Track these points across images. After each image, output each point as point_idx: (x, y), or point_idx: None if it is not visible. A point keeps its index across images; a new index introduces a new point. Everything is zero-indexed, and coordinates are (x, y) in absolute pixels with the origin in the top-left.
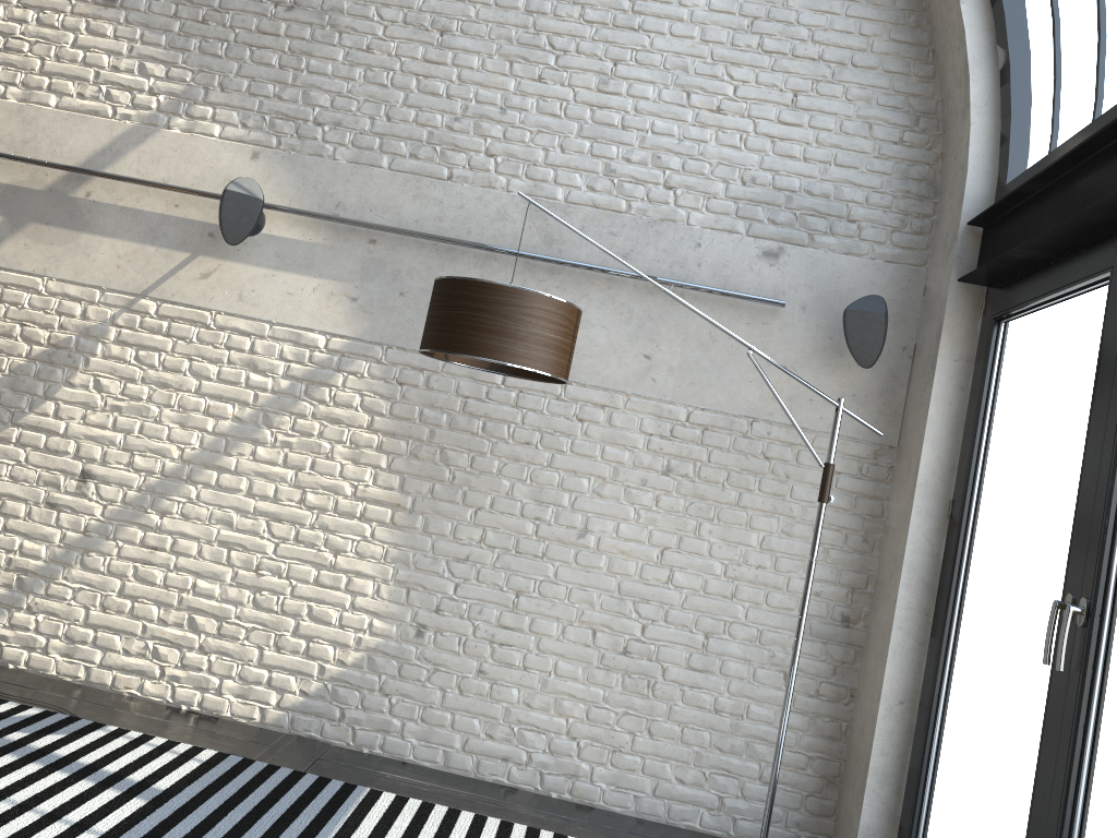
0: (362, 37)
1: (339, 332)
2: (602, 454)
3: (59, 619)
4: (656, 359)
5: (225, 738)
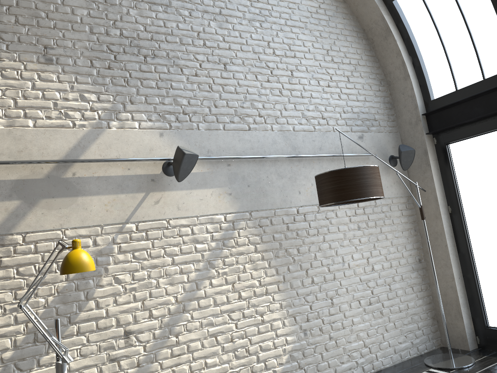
0: (192, 69)
1: (229, 211)
2: (339, 229)
3: None
4: None
5: None
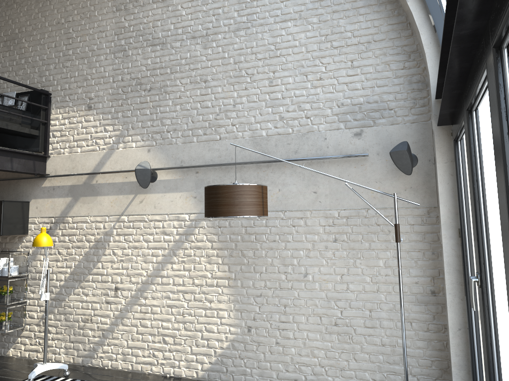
0: (176, 93)
1: (192, 211)
2: (306, 239)
3: (118, 346)
4: (319, 192)
5: None
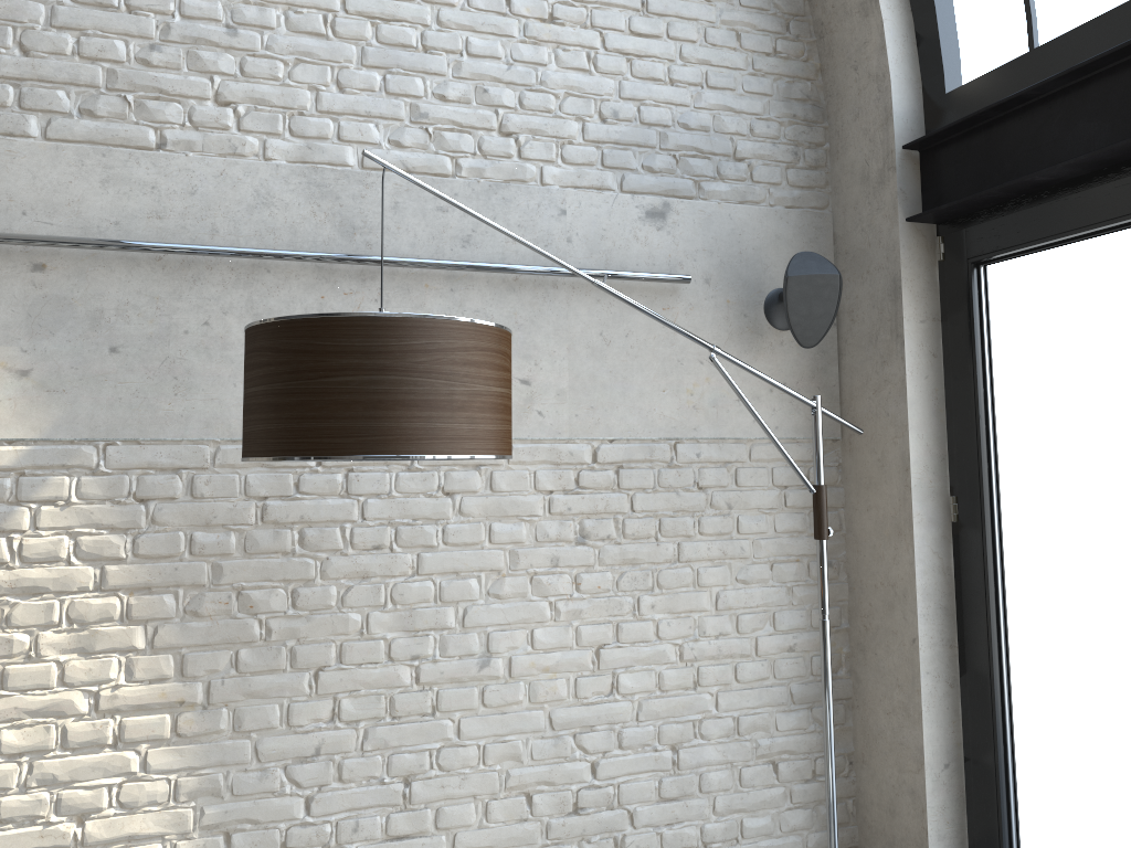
0: None
1: (6, 434)
2: (491, 536)
3: None
4: (538, 383)
5: None
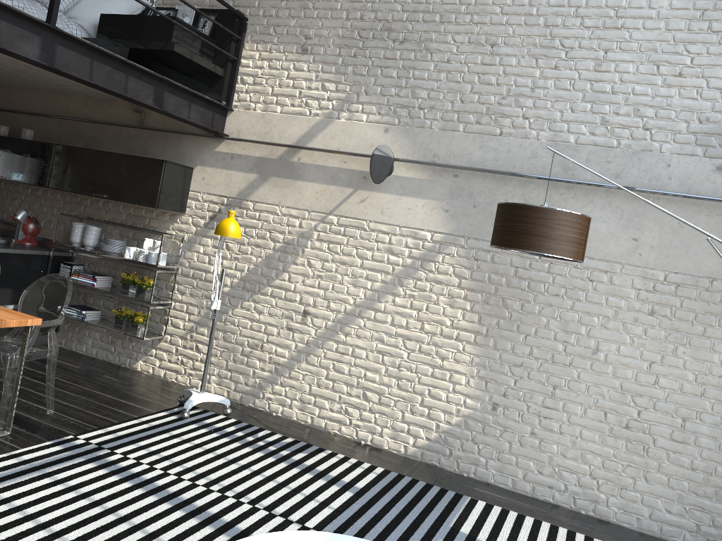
0: (444, 54)
1: (438, 230)
2: (606, 302)
3: (296, 390)
4: (641, 241)
5: (386, 461)
